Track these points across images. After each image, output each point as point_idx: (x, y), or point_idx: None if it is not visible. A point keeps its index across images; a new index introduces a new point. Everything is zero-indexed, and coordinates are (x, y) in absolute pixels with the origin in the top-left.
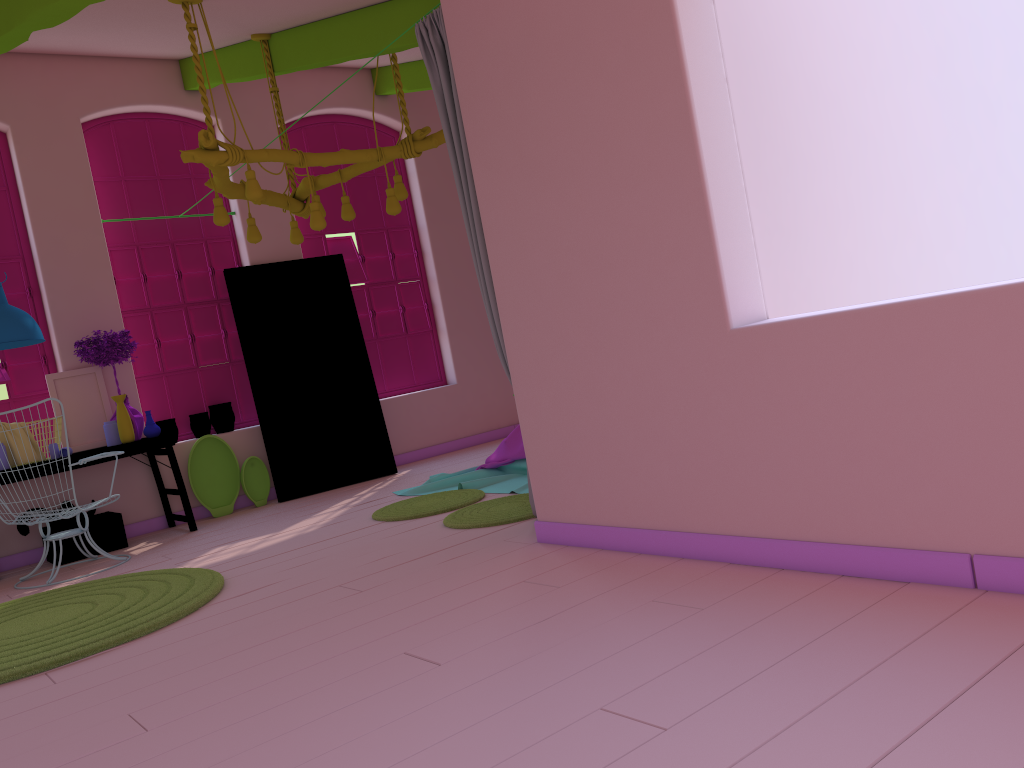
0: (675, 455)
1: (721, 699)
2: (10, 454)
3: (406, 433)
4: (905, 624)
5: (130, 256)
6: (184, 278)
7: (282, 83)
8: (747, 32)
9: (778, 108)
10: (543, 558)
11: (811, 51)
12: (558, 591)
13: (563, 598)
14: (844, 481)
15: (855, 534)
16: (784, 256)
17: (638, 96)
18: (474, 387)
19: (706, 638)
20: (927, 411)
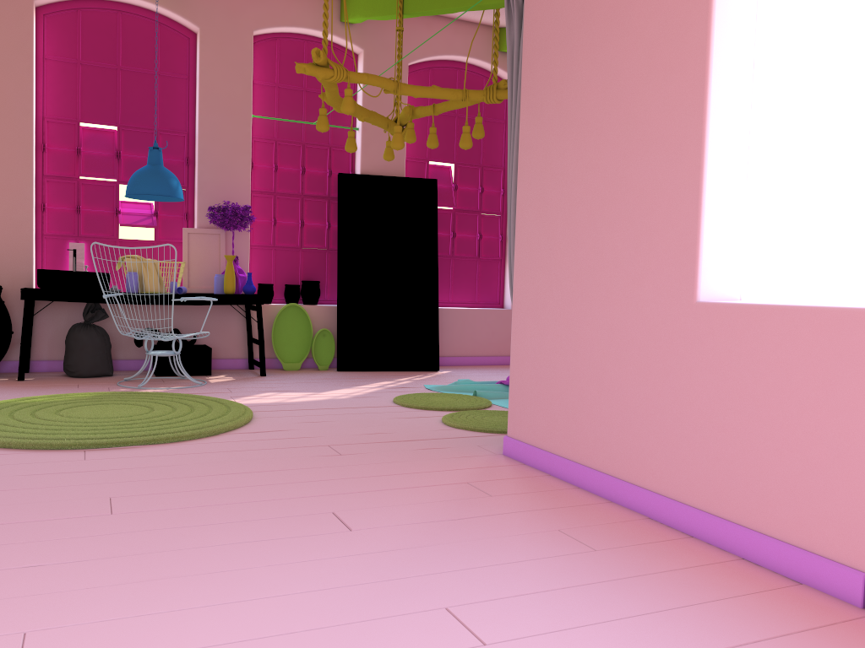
0: (625, 407)
1: (551, 634)
2: (141, 282)
3: (457, 340)
4: (769, 621)
5: (268, 148)
6: (306, 174)
7: (421, 28)
8: (792, 24)
9: (809, 103)
10: (497, 468)
11: (862, 54)
12: (488, 499)
13: (487, 506)
14: (765, 470)
15: (763, 523)
16: (778, 246)
17: (664, 68)
18: None
19: (579, 576)
20: (857, 422)
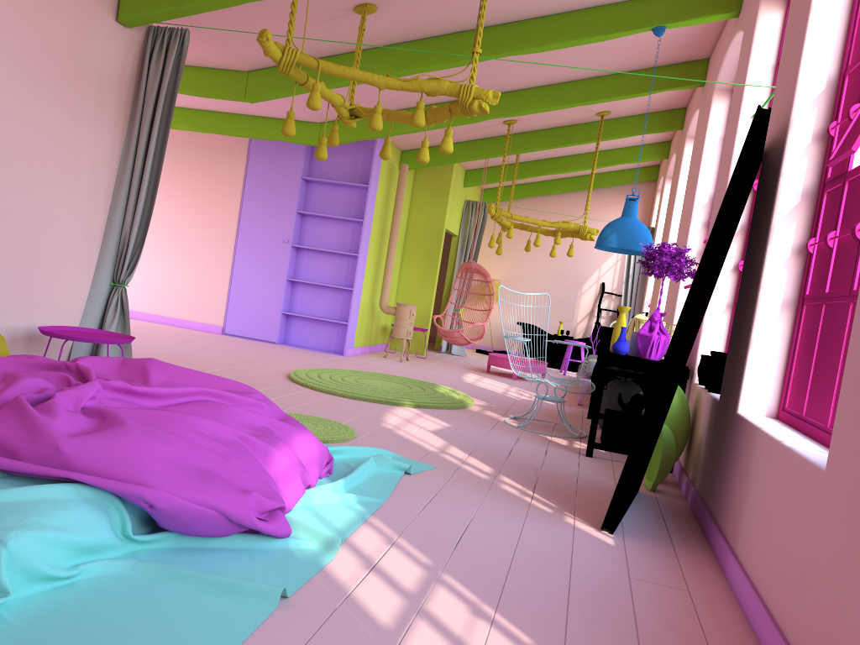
0: None
1: None
2: None
3: (752, 525)
4: None
5: None
6: None
7: None
8: None
9: None
10: None
11: None
12: None
13: None
14: None
15: None
16: None
17: None
18: (839, 511)
19: None
20: None
